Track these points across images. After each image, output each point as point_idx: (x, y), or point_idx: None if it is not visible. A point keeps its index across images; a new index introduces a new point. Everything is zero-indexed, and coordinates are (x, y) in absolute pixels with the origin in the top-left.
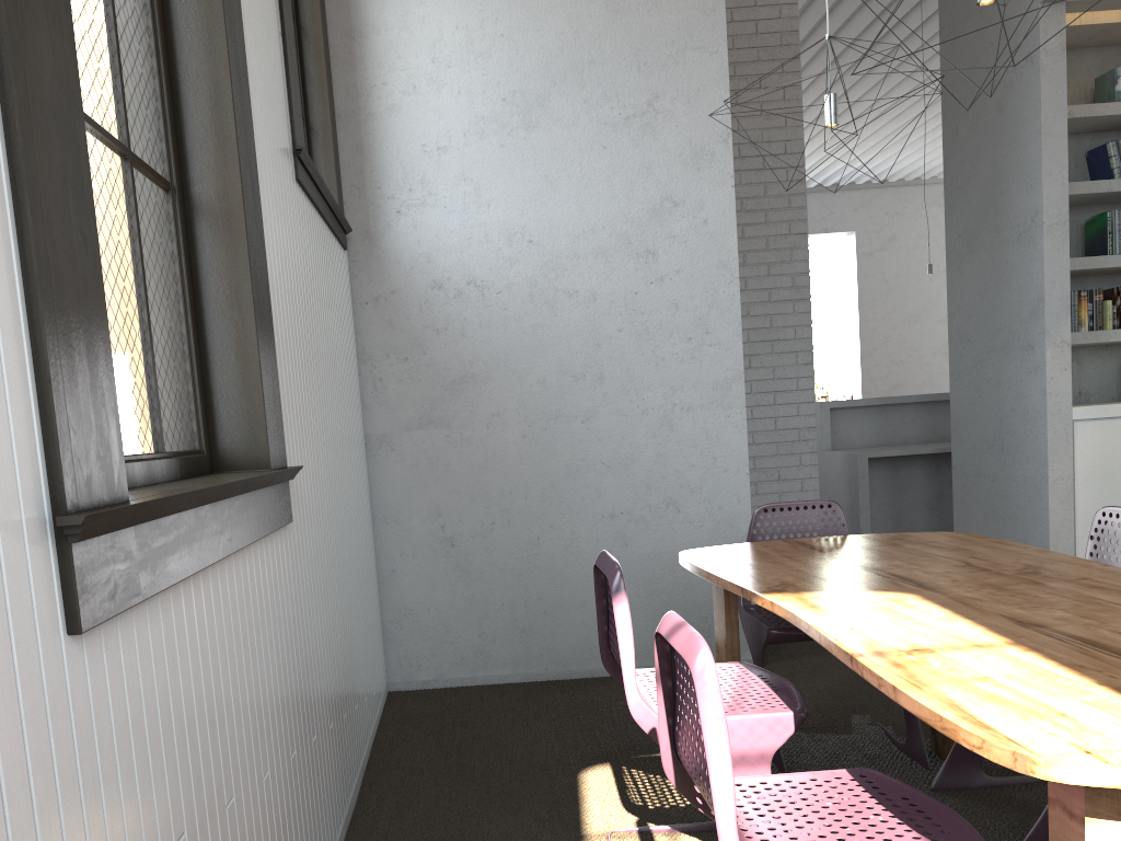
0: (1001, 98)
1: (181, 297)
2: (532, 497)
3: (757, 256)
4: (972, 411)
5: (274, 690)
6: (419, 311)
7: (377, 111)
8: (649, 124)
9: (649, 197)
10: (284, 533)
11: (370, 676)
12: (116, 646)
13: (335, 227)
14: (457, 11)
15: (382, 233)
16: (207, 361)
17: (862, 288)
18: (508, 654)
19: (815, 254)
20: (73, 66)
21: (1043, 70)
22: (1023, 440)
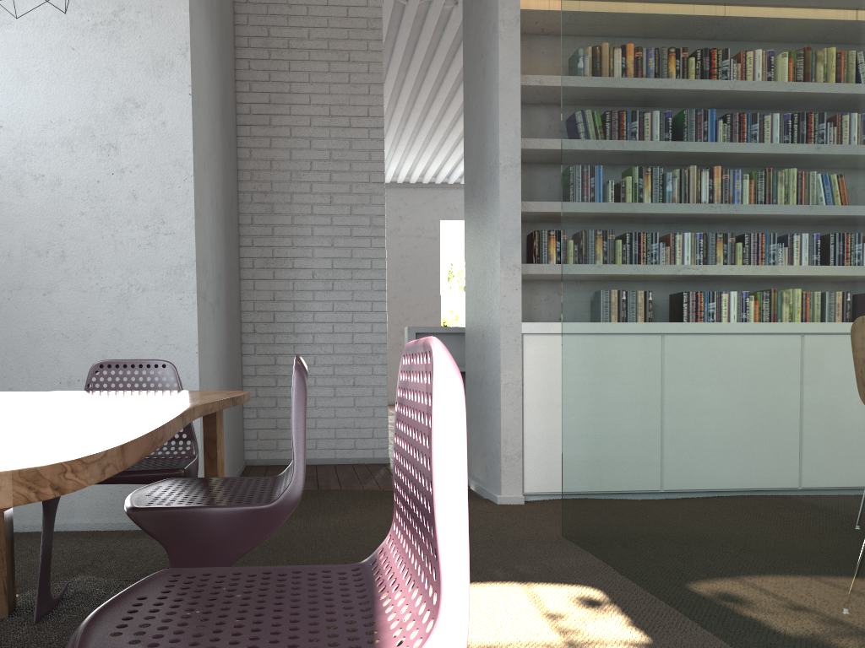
0: (484, 63)
1: None
2: None
3: (341, 198)
4: (473, 328)
5: None
6: None
7: None
8: (115, 32)
9: (113, 97)
10: None
11: None
12: None
13: None
14: None
15: None
16: None
17: None
18: None
19: None
20: None
21: (501, 36)
22: (491, 351)
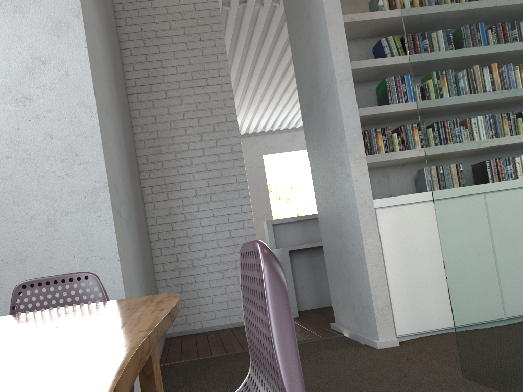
0: (308, 11)
1: None
2: None
3: (208, 135)
4: (326, 212)
5: None
6: None
7: None
8: (18, 6)
9: (23, 58)
10: None
11: None
12: None
13: None
14: None
15: None
16: None
17: None
18: None
19: None
20: None
21: None
22: (349, 226)
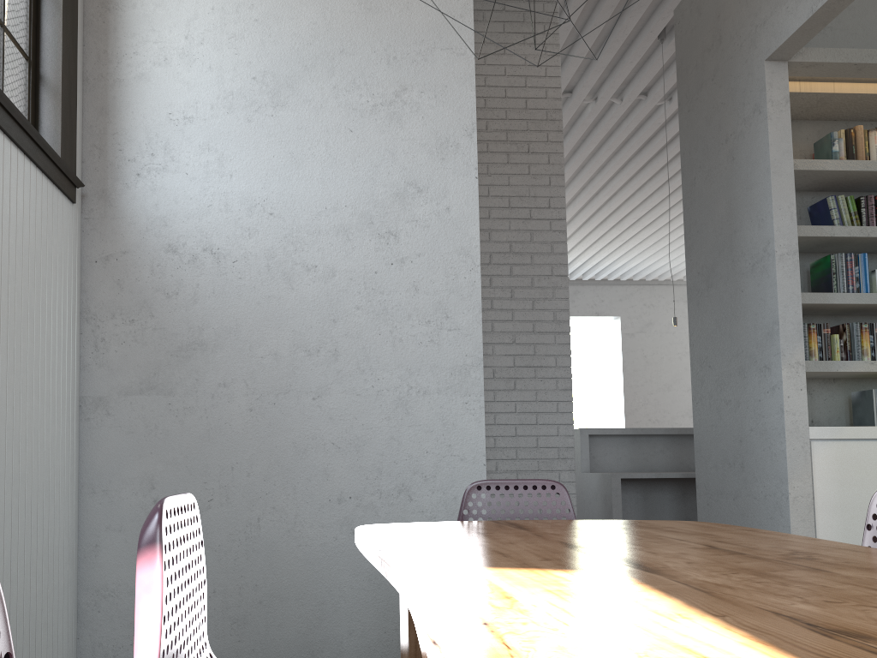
0: (732, 147)
1: None
2: (255, 475)
3: (523, 292)
4: (714, 432)
5: None
6: (151, 273)
7: (126, 77)
8: (396, 113)
9: (393, 181)
10: None
11: None
12: None
13: (42, 162)
14: None
15: (120, 194)
16: None
17: (625, 360)
18: (216, 647)
19: (592, 341)
20: None
21: (770, 117)
22: (762, 458)
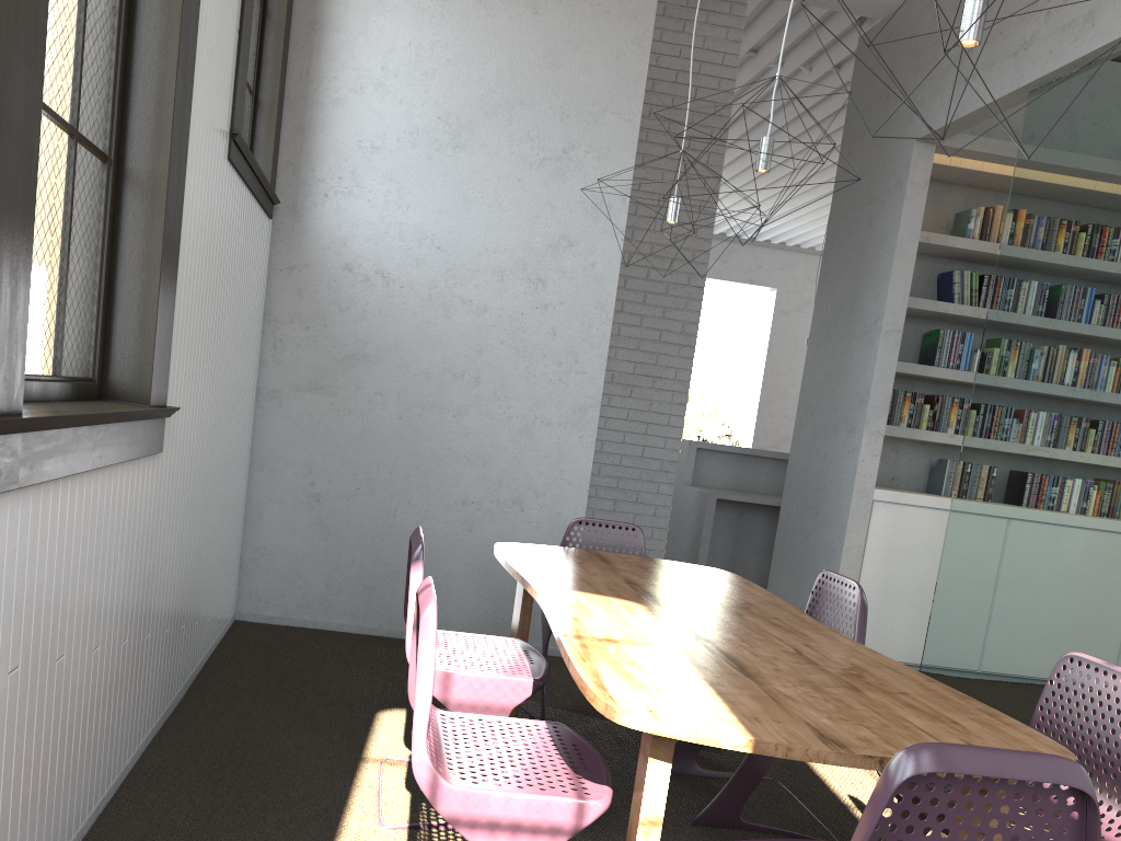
0: (873, 212)
1: (100, 251)
2: (397, 473)
3: (656, 298)
4: (802, 475)
5: (117, 585)
6: (328, 288)
7: (323, 100)
8: (562, 169)
9: (549, 233)
10: (152, 460)
11: (218, 600)
12: None
13: (262, 199)
14: (412, 29)
15: (308, 211)
16: (112, 307)
17: (772, 342)
18: (349, 606)
19: (746, 299)
20: (39, 95)
21: (907, 198)
22: (832, 509)
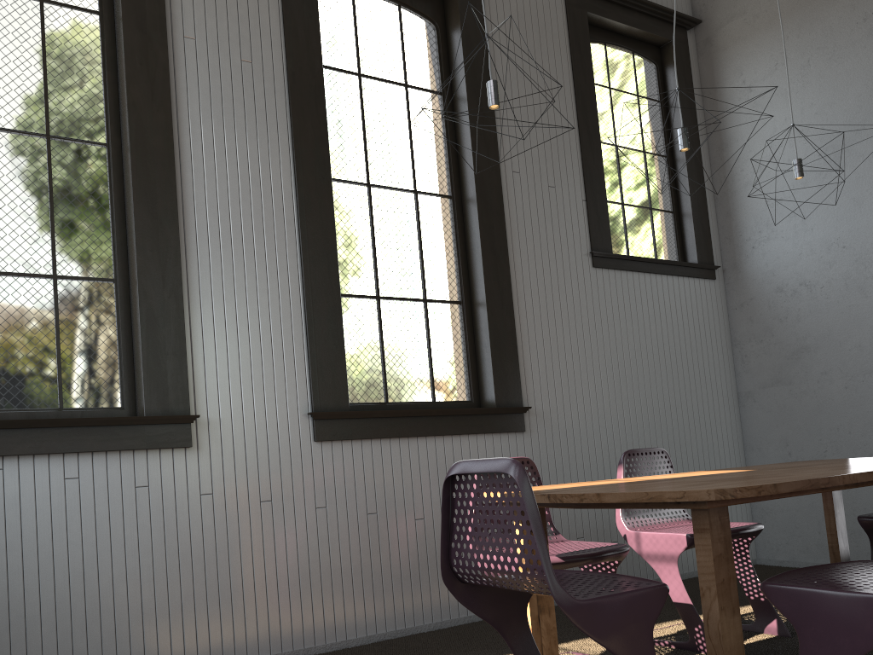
0: None
1: (464, 343)
2: (854, 432)
3: None
4: None
5: None
6: (768, 308)
7: (737, 188)
8: None
9: None
10: (518, 436)
11: None
12: (340, 449)
13: (681, 272)
14: (784, 109)
15: (743, 263)
16: (478, 366)
17: None
18: None
19: None
20: (338, 302)
21: None
22: None
